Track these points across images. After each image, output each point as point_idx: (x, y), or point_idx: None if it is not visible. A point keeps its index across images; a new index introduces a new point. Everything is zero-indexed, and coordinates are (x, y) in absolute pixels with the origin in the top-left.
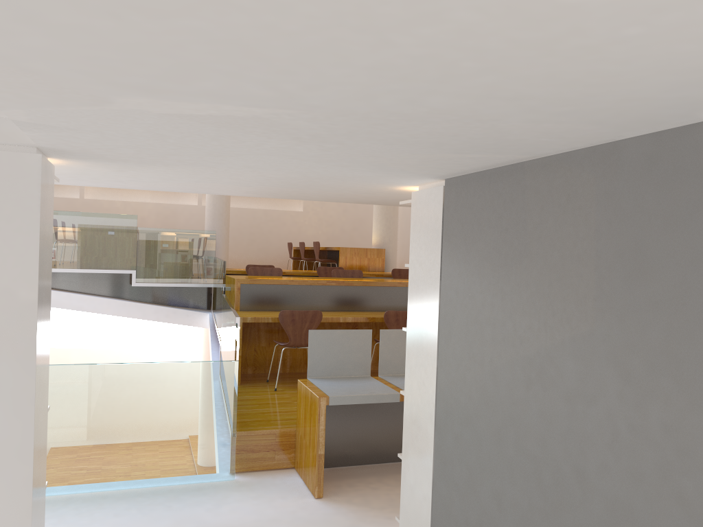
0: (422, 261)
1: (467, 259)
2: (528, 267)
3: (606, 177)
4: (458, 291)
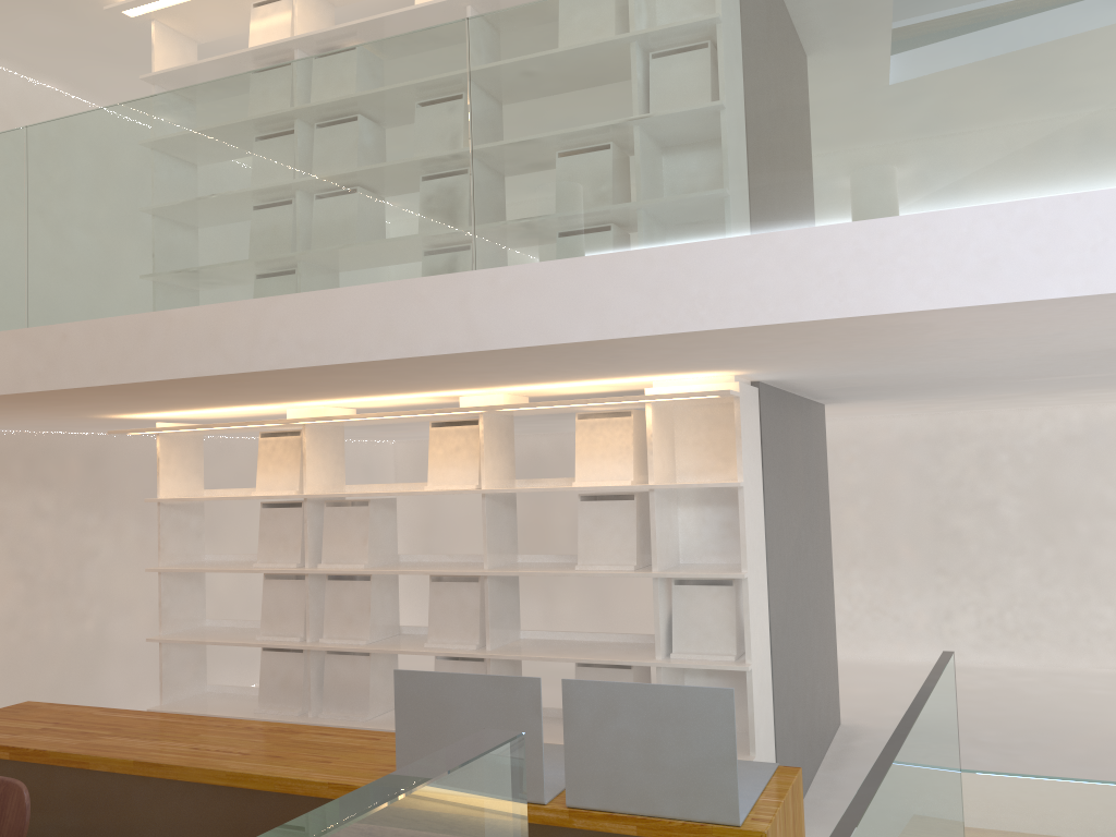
0: (752, 475)
1: (774, 469)
2: (791, 473)
3: (801, 416)
4: (772, 503)
